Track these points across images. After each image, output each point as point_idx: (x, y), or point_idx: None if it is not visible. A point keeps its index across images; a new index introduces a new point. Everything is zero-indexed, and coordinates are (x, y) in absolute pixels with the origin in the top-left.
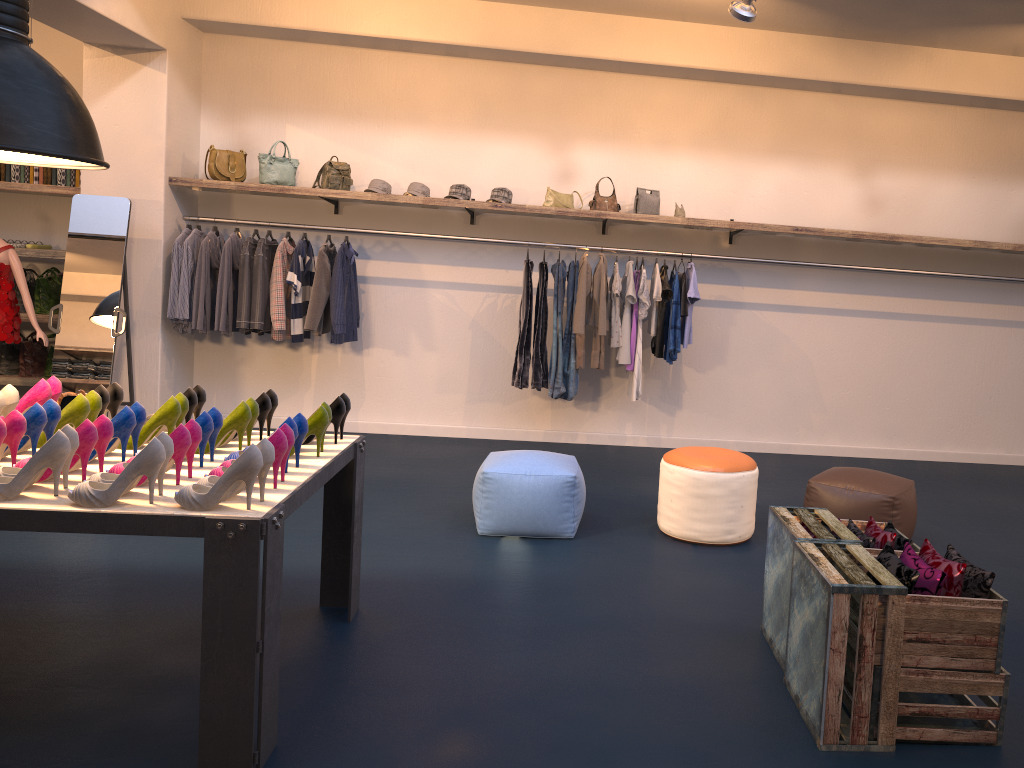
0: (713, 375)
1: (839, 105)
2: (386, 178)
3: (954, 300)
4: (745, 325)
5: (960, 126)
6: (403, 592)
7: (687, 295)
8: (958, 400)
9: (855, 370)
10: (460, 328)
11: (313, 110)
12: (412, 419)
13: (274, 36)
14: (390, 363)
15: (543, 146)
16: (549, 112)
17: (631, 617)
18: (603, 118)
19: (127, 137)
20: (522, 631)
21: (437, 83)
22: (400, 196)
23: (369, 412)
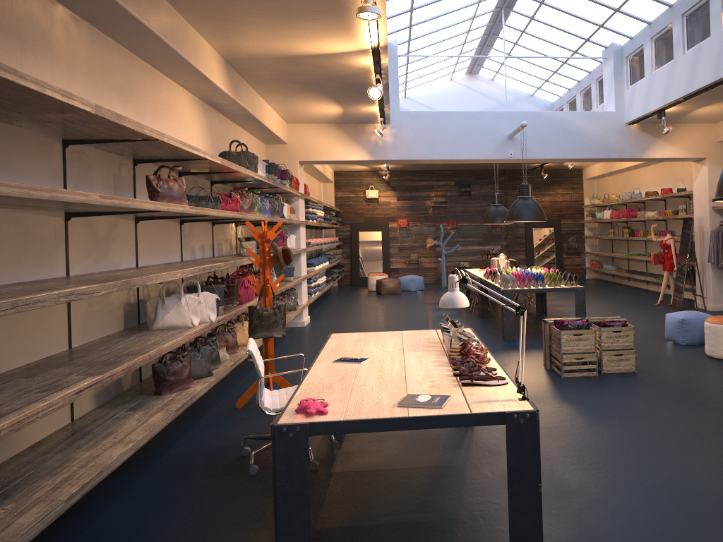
0: None
1: None
2: None
3: None
4: None
5: None
6: None
7: None
8: None
9: None
10: None
11: None
12: None
13: None
14: None
15: None
16: None
17: None
18: None
19: (700, 193)
20: None
21: None
22: None
23: None
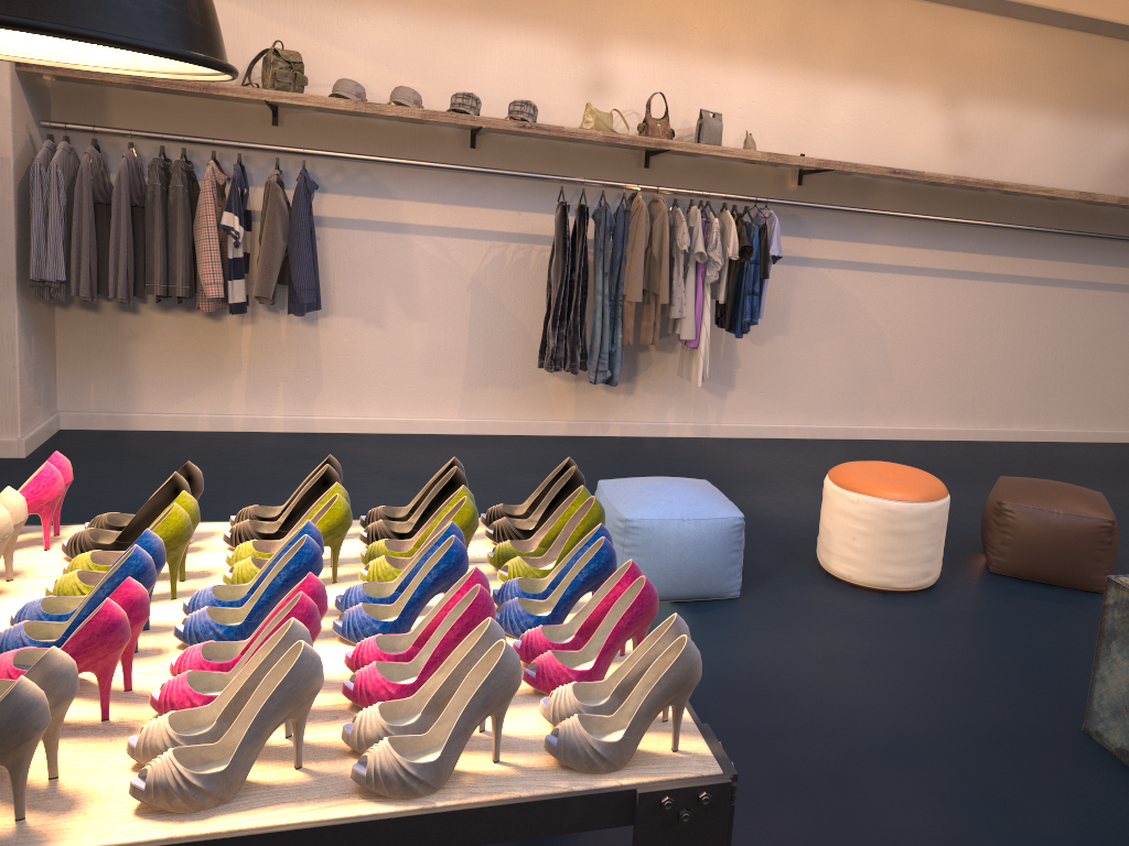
0: (772, 347)
1: (930, 16)
2: (348, 77)
3: (1036, 258)
4: (811, 286)
5: (1056, 52)
6: None
7: (770, 253)
8: (1032, 372)
9: (929, 339)
10: (455, 289)
11: None
12: (390, 412)
13: None
14: (358, 337)
15: (569, 44)
16: None
17: (923, 730)
18: (648, 11)
19: None
20: (817, 778)
21: None
22: (388, 106)
23: (329, 404)
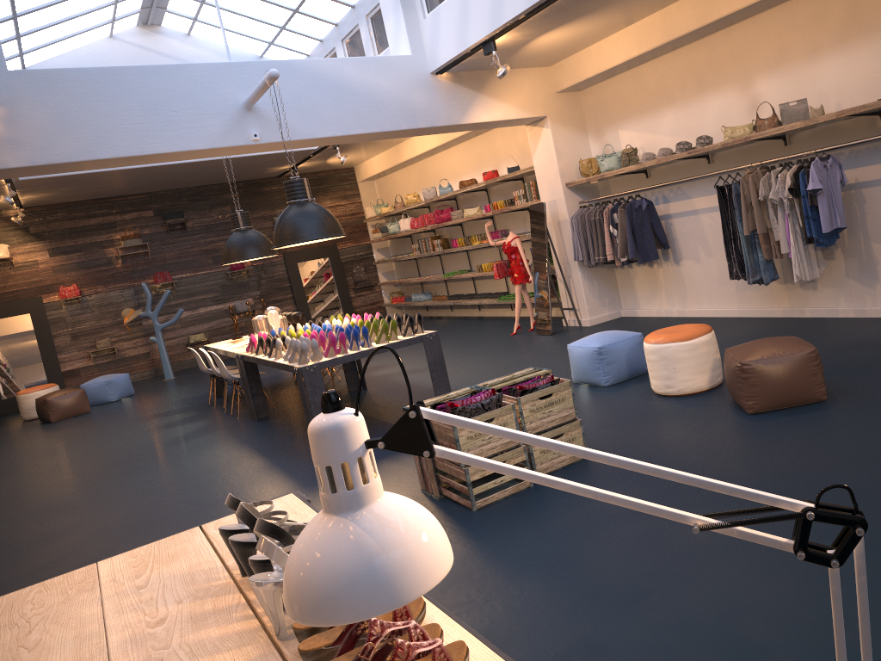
0: None
1: None
2: (664, 146)
3: None
4: None
5: None
6: None
7: (807, 188)
8: None
9: None
10: (721, 239)
11: (626, 116)
12: (711, 306)
13: (598, 80)
14: (693, 269)
15: (736, 90)
16: (734, 63)
17: None
18: (767, 51)
19: (546, 168)
20: None
21: (673, 72)
22: (646, 162)
23: (690, 303)
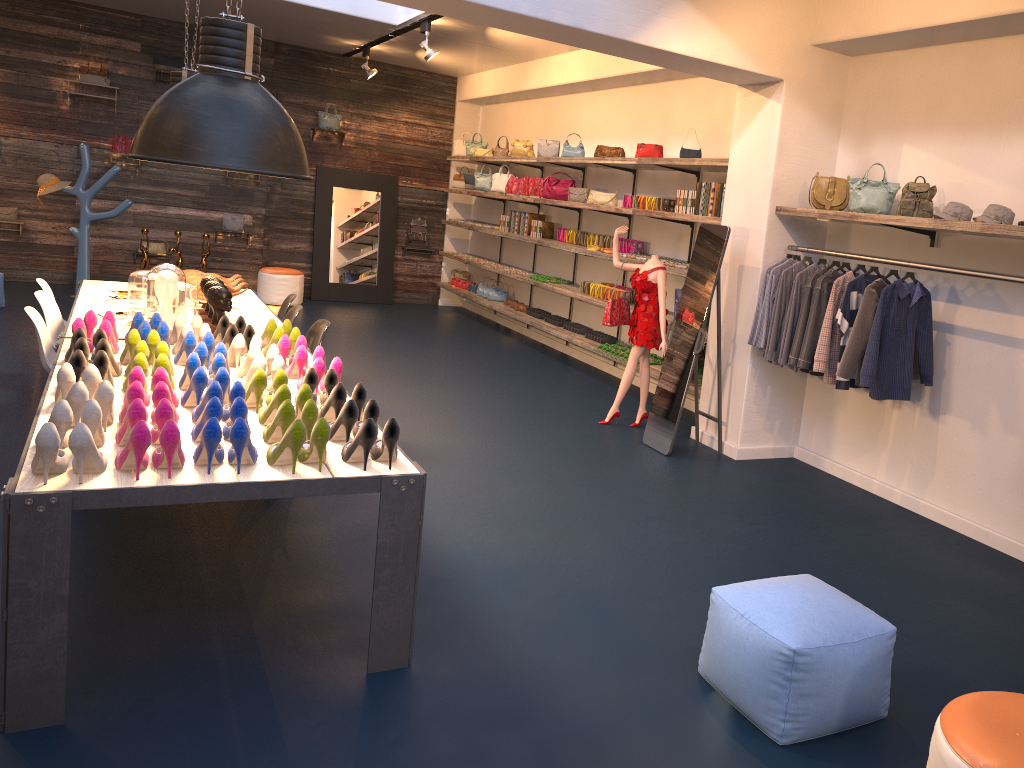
0: None
1: None
2: (989, 201)
3: None
4: None
5: None
6: (471, 678)
7: None
8: None
9: None
10: None
11: (928, 124)
12: (978, 518)
13: (898, 46)
14: (964, 438)
15: None
16: None
17: None
18: None
19: (751, 169)
20: None
21: None
22: (957, 222)
23: (935, 493)
